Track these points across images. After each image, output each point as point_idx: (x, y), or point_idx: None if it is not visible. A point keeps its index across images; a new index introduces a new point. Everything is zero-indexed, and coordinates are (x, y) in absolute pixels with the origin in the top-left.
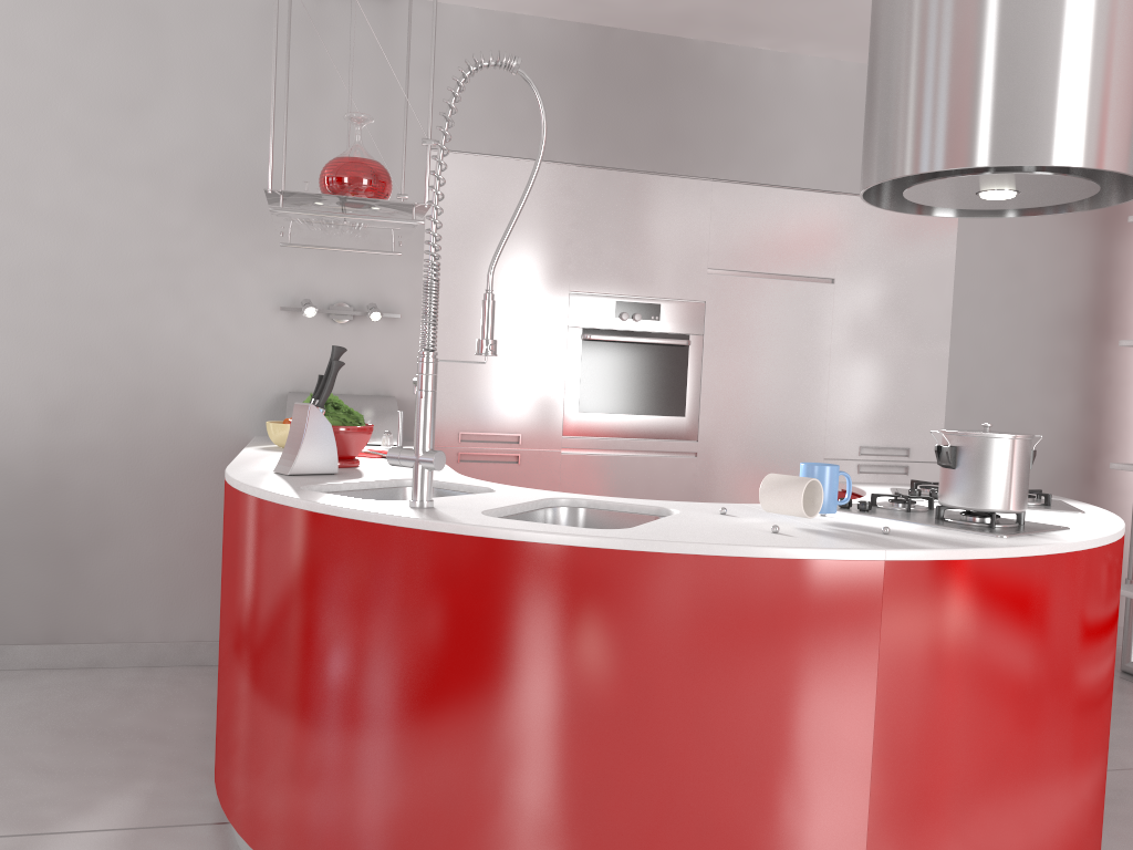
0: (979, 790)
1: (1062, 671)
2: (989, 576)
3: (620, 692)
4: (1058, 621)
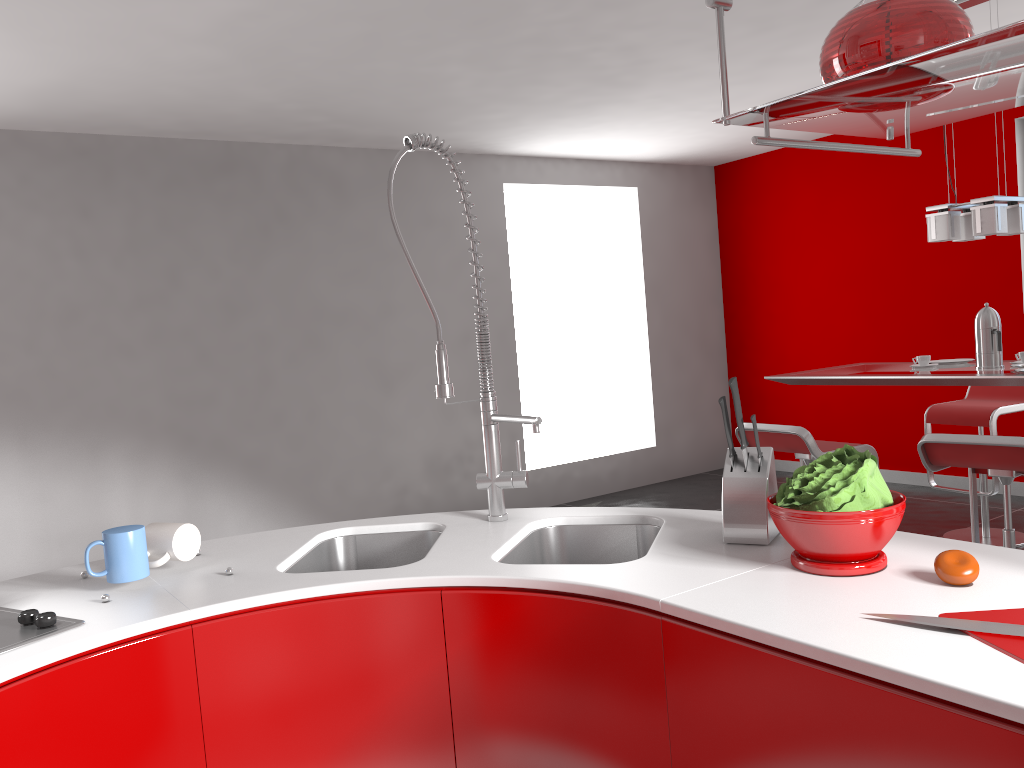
0: None
1: None
2: None
3: None
4: None
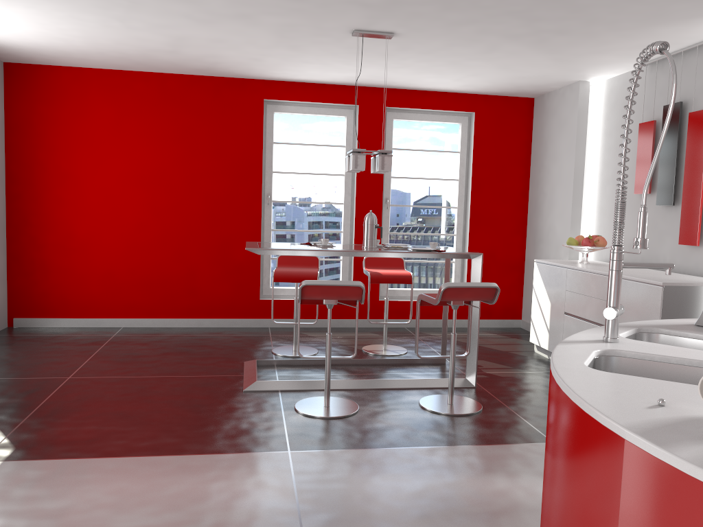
0: None
1: None
2: None
3: (546, 466)
4: None
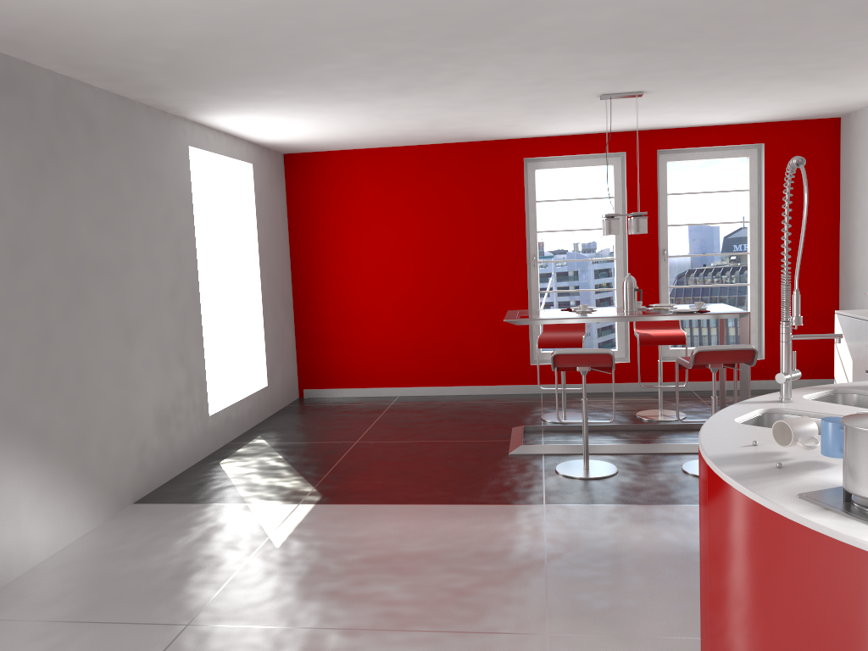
0: (738, 649)
1: (797, 622)
2: (735, 501)
3: None
4: (786, 573)
